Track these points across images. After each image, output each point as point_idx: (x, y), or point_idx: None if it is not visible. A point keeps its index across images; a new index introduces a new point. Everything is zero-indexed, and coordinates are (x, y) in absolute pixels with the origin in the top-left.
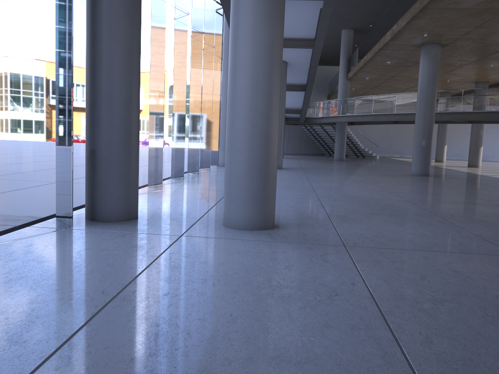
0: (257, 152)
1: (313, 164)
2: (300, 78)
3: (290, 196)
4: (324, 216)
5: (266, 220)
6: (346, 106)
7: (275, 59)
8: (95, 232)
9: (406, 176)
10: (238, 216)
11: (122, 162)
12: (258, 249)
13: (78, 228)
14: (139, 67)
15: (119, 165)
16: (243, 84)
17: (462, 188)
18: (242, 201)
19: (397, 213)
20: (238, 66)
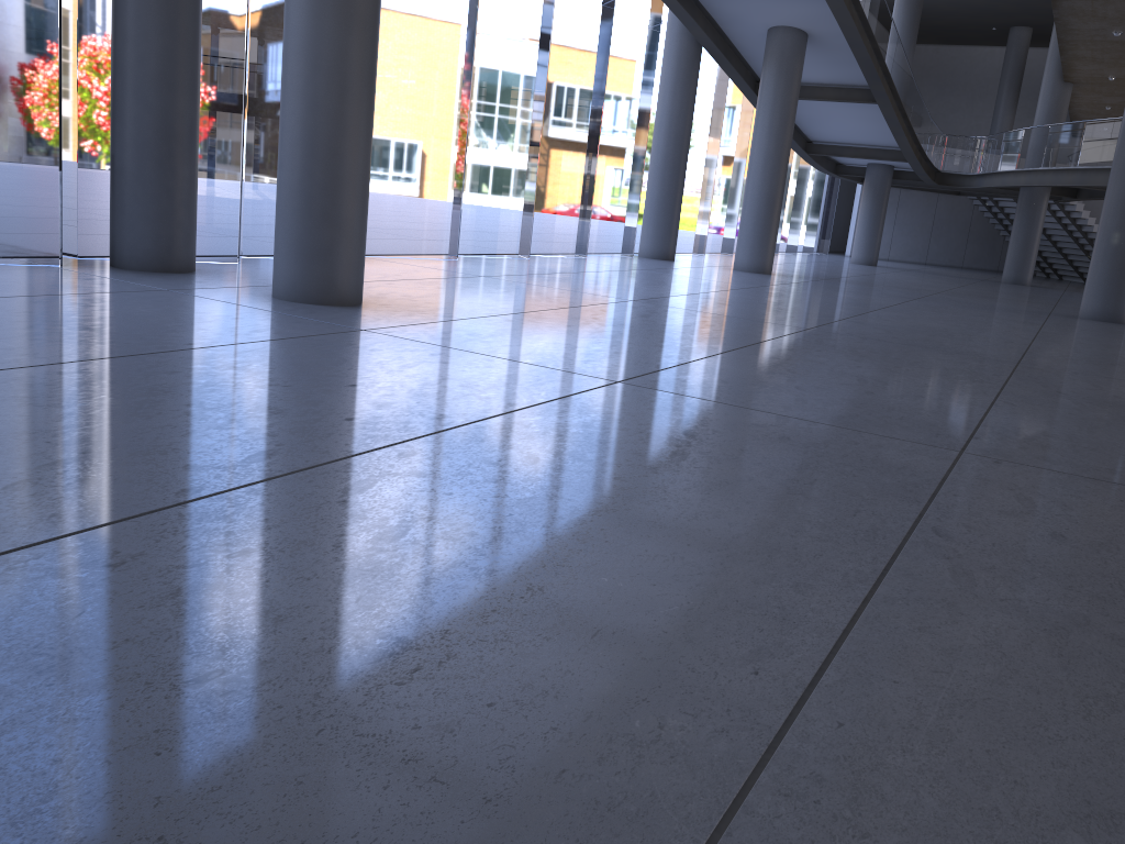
0: (303, 169)
1: (892, 279)
2: (859, 70)
3: (565, 294)
4: (501, 313)
5: (321, 289)
6: (1028, 148)
7: (340, 6)
8: (69, 272)
9: (1050, 315)
10: (278, 277)
11: (148, 177)
12: (213, 311)
13: (63, 268)
14: (186, 24)
15: (143, 181)
16: (287, 51)
17: (1090, 342)
18: (282, 252)
19: (679, 331)
20: (285, 20)
